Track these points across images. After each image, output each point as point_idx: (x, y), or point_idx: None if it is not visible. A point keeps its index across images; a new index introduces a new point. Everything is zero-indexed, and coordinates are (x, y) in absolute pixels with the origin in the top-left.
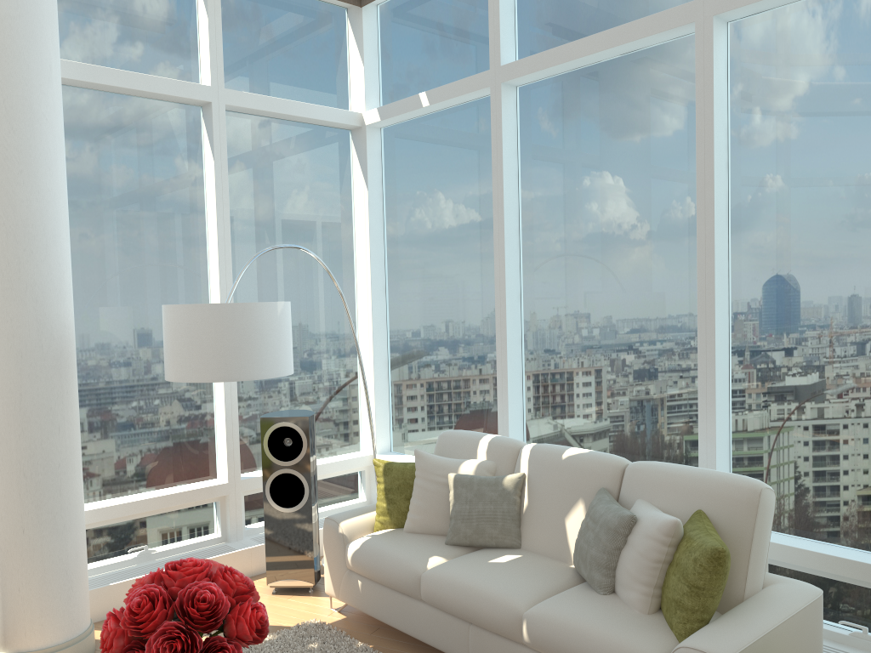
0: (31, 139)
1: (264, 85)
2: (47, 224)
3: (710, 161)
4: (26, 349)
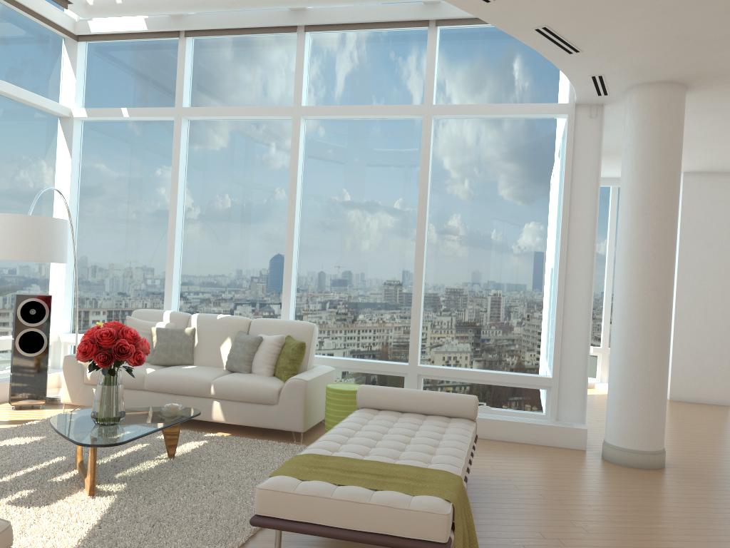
0: None
1: (11, 78)
2: None
3: (295, 181)
4: None
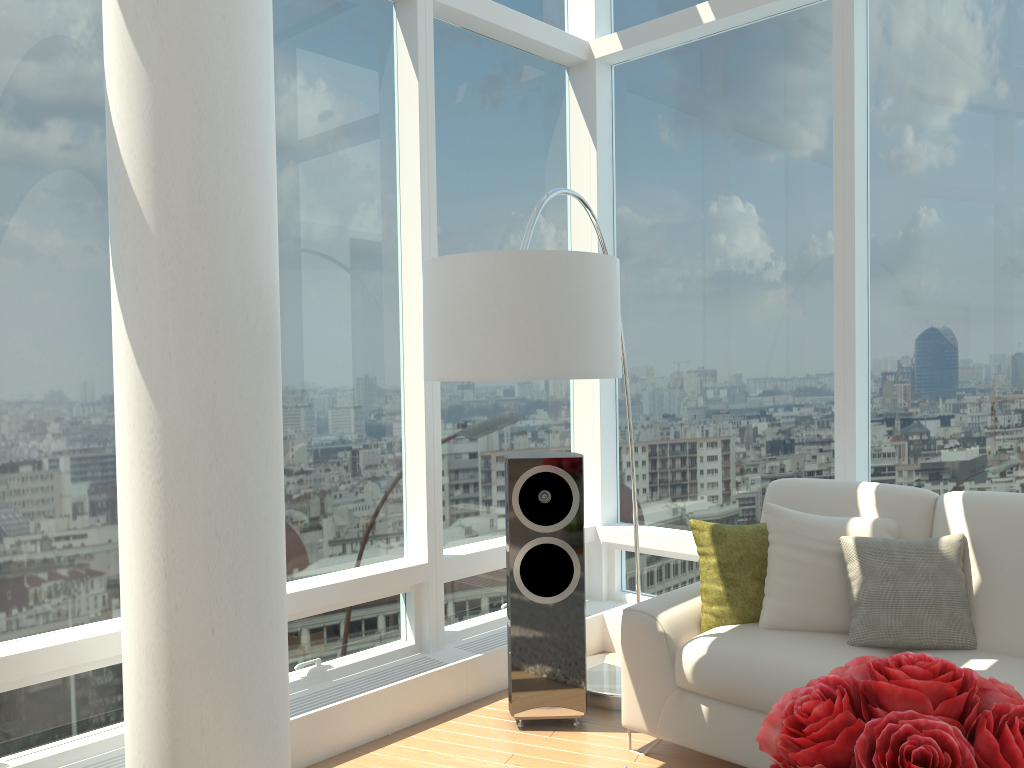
0: None
1: None
2: (257, 114)
3: None
4: (225, 320)
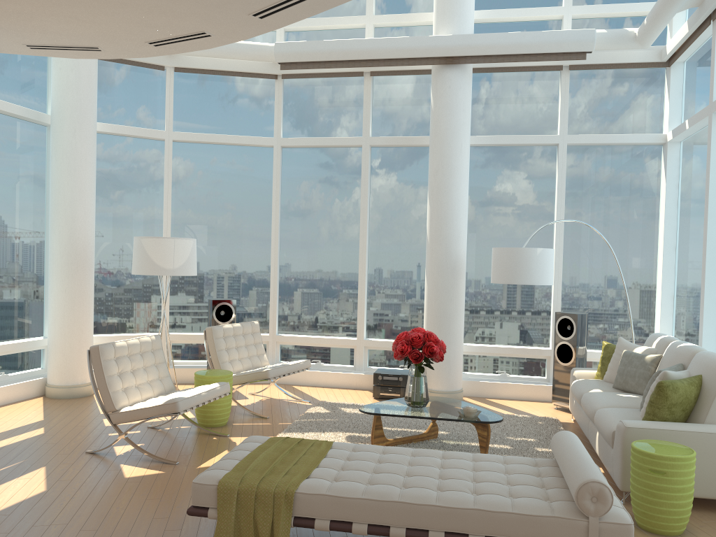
0: (449, 177)
1: (598, 127)
2: (453, 212)
3: None
4: (440, 264)
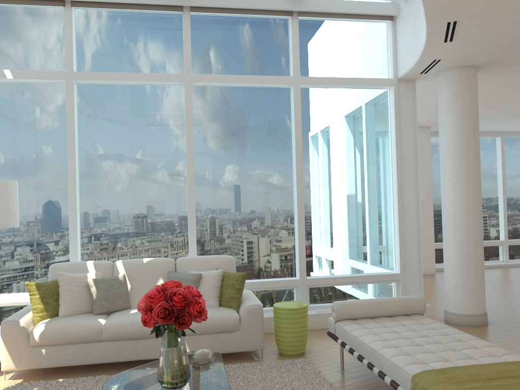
0: None
1: None
2: None
3: (192, 137)
4: None
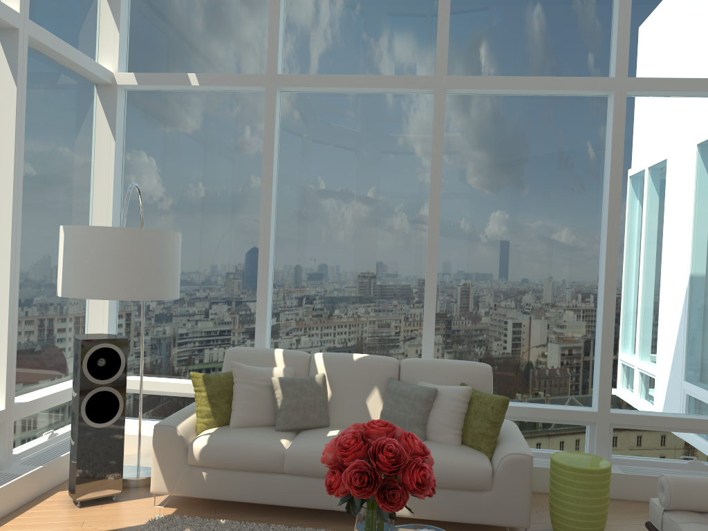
0: None
1: (45, 24)
2: None
3: (440, 174)
4: None
